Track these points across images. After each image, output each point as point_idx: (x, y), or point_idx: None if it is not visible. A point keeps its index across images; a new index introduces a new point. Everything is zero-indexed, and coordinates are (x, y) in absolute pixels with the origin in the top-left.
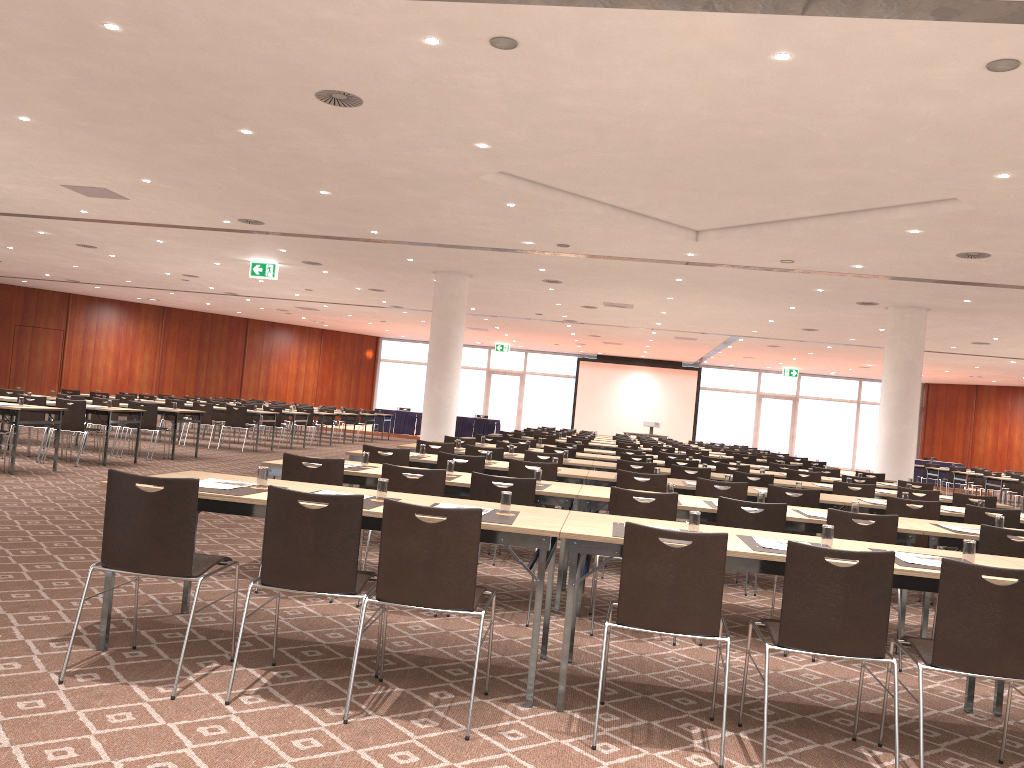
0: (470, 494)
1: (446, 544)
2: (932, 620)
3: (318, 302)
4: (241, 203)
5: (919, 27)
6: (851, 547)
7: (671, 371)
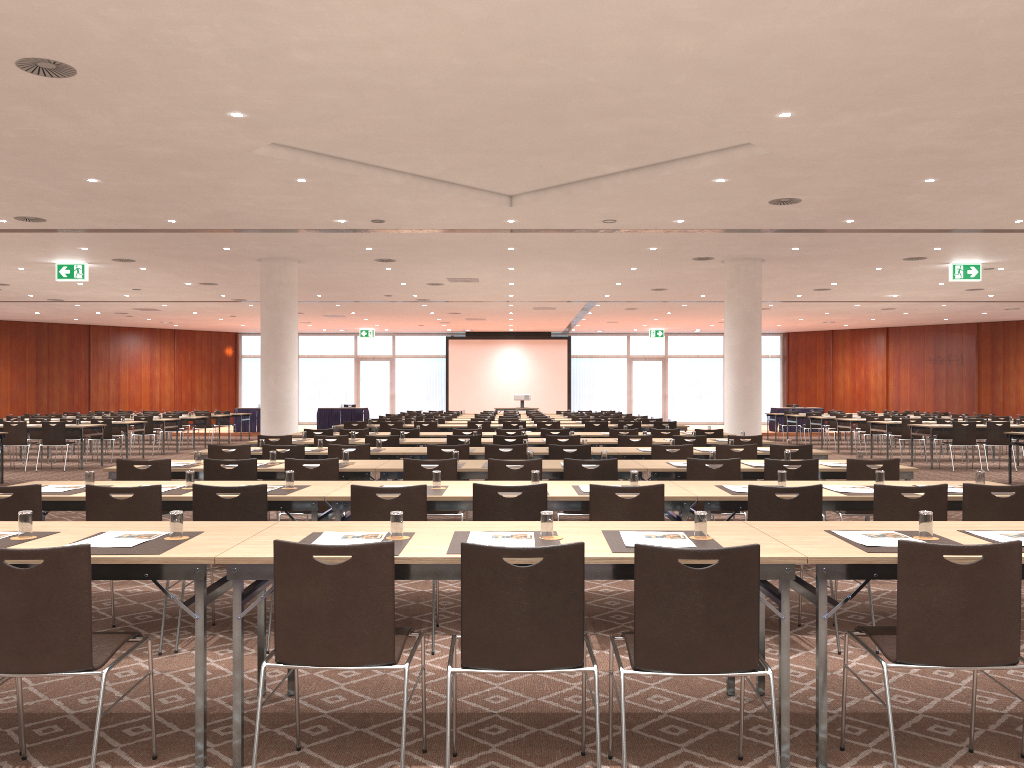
0: (193, 509)
1: (47, 593)
2: None
3: (154, 301)
4: (7, 199)
5: None
6: (582, 532)
7: (541, 342)
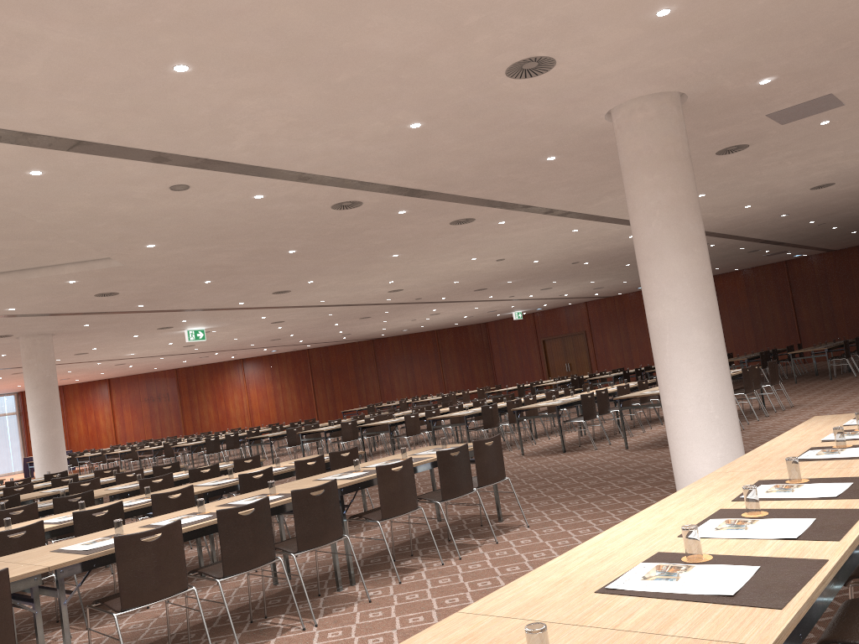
0: None
1: None
2: (190, 553)
3: None
4: None
5: (141, 164)
6: (208, 509)
7: None
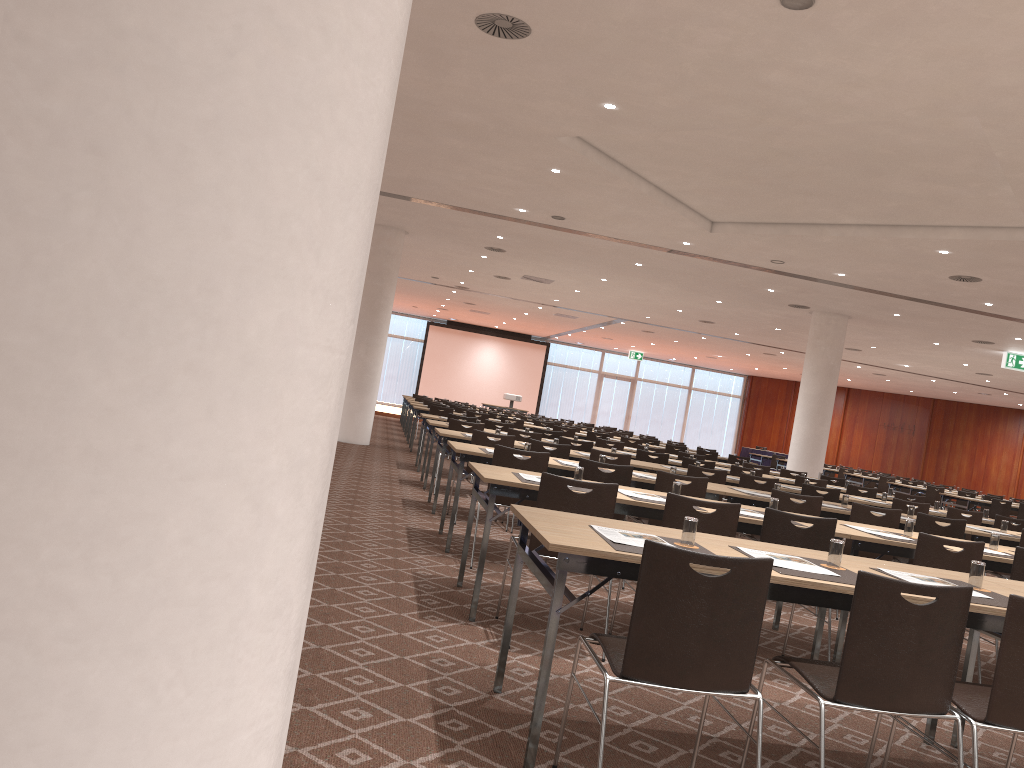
0: (761, 533)
1: None
2: None
3: None
4: None
5: None
6: None
7: (521, 344)
